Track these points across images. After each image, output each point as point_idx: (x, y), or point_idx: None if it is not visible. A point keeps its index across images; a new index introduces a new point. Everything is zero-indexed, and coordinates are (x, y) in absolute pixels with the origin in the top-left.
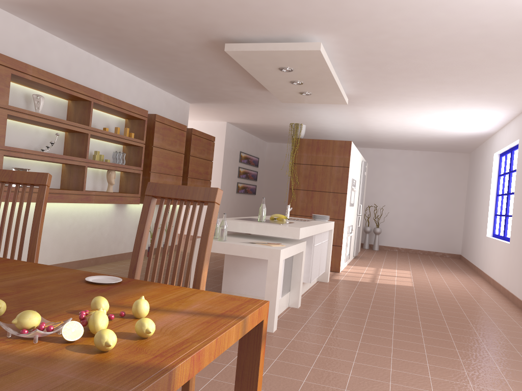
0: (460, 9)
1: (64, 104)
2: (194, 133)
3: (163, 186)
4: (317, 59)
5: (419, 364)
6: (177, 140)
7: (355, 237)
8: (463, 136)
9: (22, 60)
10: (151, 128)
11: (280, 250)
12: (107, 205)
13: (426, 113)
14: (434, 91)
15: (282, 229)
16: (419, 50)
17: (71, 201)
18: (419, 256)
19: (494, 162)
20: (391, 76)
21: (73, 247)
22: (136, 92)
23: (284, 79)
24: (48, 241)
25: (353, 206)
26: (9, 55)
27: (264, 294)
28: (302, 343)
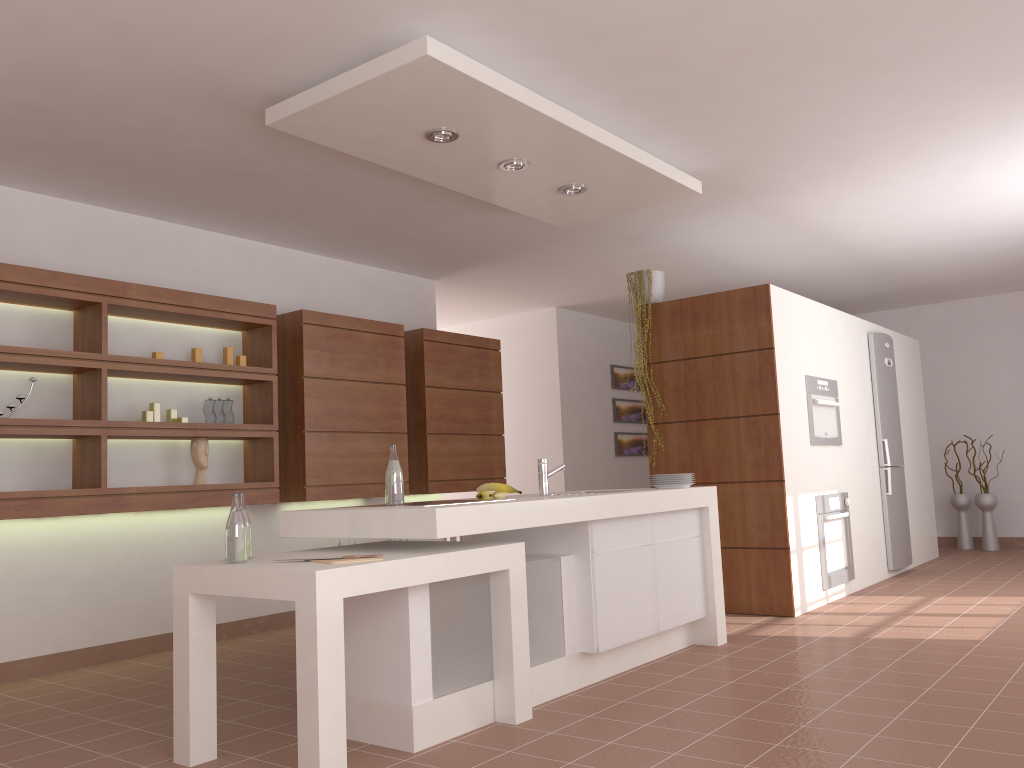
0: None
1: (65, 319)
2: (430, 337)
3: None
4: (462, 84)
5: None
6: (378, 357)
7: (885, 523)
8: None
9: None
10: (297, 339)
11: (314, 572)
12: (221, 514)
13: (952, 171)
14: (893, 98)
15: (402, 518)
16: None
17: (68, 513)
18: None
19: None
20: (729, 85)
21: (134, 609)
22: (272, 275)
23: (477, 163)
24: (60, 600)
25: (843, 446)
26: None
27: (384, 693)
28: None
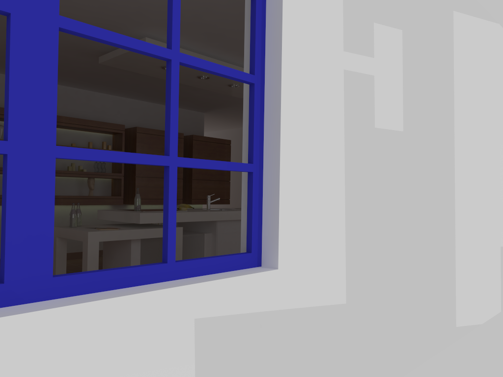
0: None
1: None
2: (196, 138)
3: None
4: None
5: None
6: None
7: None
8: None
9: None
10: (134, 139)
11: (88, 232)
12: (101, 207)
13: None
14: None
15: (131, 215)
16: (242, 20)
17: None
18: None
19: None
20: None
21: None
22: (127, 111)
23: (188, 76)
24: None
25: None
26: None
27: None
28: None
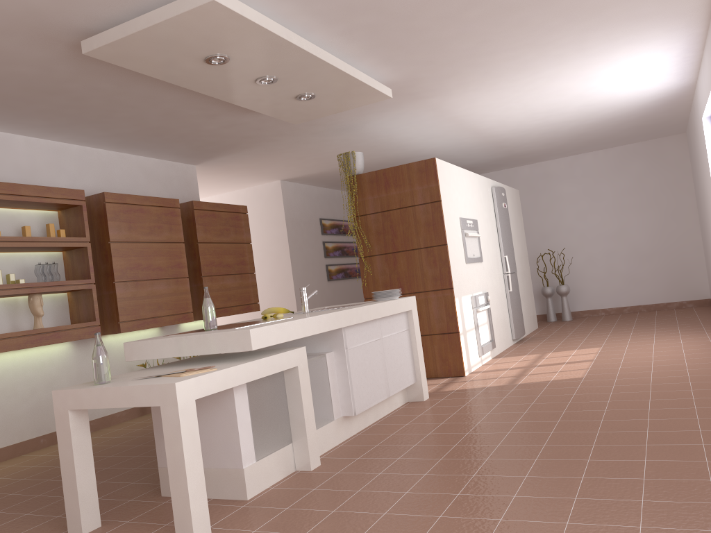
0: None
1: None
2: (198, 207)
3: None
4: (236, 22)
5: None
6: (163, 224)
7: (509, 309)
8: (648, 105)
9: None
10: (102, 215)
11: (174, 383)
12: (55, 349)
13: (547, 78)
14: (518, 30)
15: (224, 338)
16: None
17: None
18: (638, 316)
19: (705, 132)
20: (416, 22)
21: None
22: (76, 167)
23: (240, 79)
24: None
25: (483, 262)
26: None
27: (221, 462)
28: None
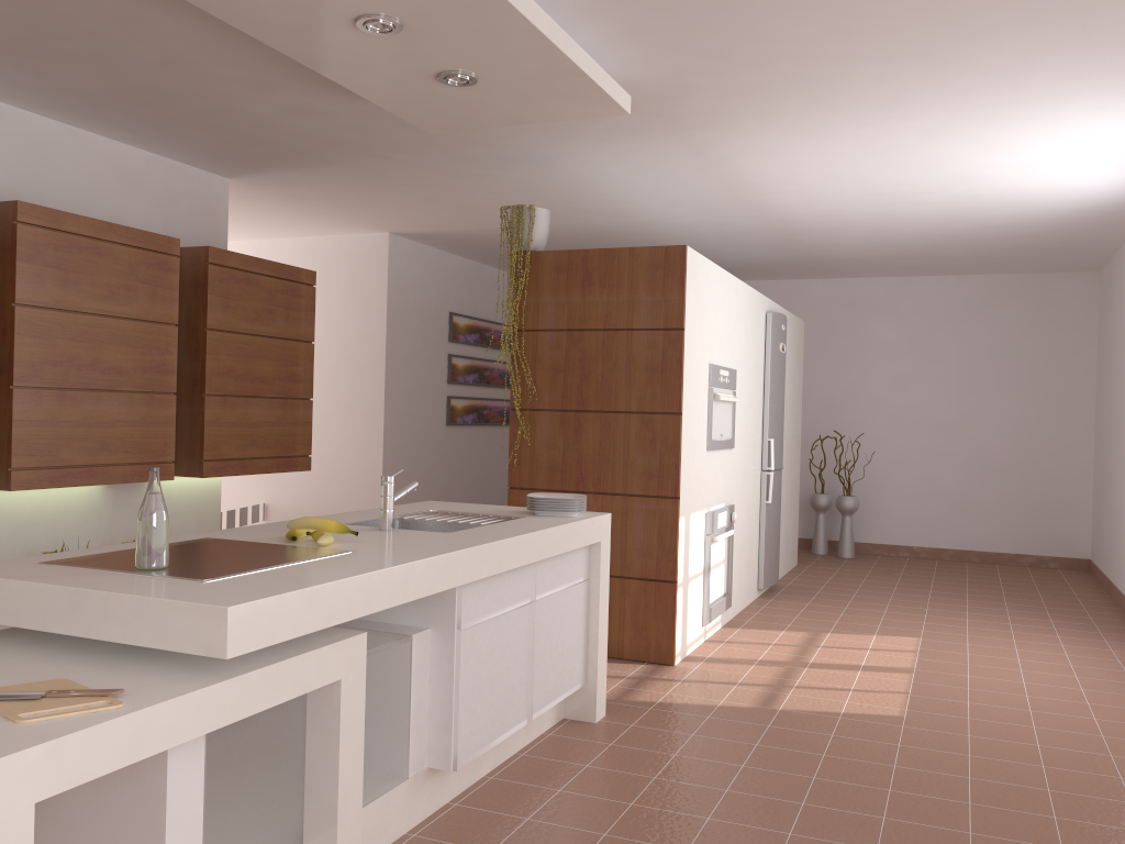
0: None
1: None
2: (219, 260)
3: None
4: None
5: None
6: (139, 283)
7: (760, 535)
8: (1068, 214)
9: None
10: (7, 246)
11: None
12: None
13: (923, 133)
14: (915, 21)
15: (164, 615)
16: None
17: None
18: (968, 572)
19: None
20: None
21: None
22: None
23: (321, 11)
24: None
25: (734, 449)
26: None
27: None
28: None
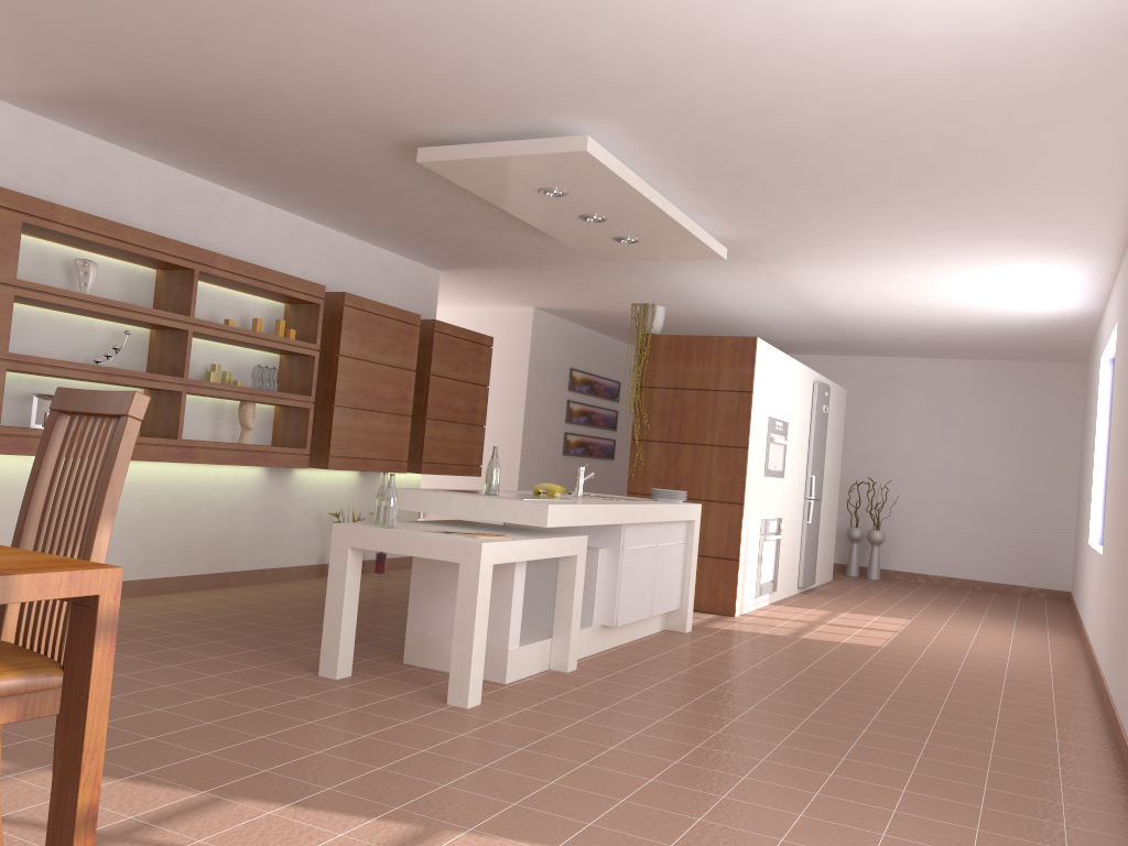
0: (813, 55)
1: (149, 277)
2: (440, 329)
3: (75, 393)
4: (596, 169)
5: (726, 775)
6: (398, 343)
7: (801, 547)
8: (1039, 323)
9: (62, 198)
10: (335, 319)
11: (481, 543)
12: (247, 472)
13: (917, 272)
14: (896, 224)
15: (516, 508)
16: (798, 140)
17: (151, 459)
18: (968, 594)
19: (1101, 377)
20: (783, 196)
21: (172, 550)
22: (312, 252)
23: (564, 212)
24: (116, 535)
25: (784, 479)
26: (37, 190)
27: None
28: (509, 729)
